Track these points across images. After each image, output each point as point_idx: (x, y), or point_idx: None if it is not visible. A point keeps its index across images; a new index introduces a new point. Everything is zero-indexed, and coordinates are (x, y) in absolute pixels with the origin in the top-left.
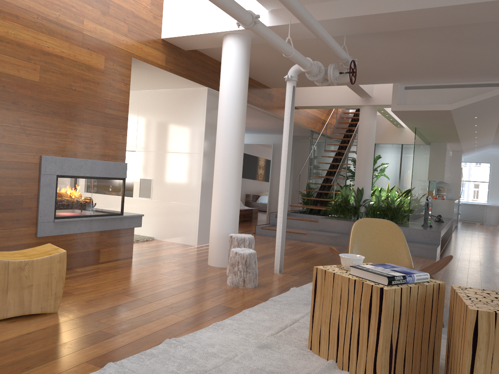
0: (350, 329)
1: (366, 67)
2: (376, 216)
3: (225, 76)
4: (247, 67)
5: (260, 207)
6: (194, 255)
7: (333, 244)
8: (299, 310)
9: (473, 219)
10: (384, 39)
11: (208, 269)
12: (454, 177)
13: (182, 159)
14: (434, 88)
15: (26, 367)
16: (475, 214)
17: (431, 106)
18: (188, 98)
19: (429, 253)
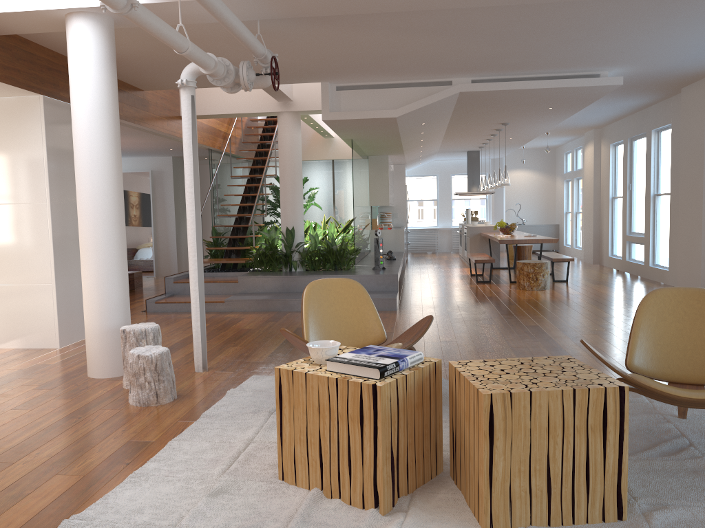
0: (337, 444)
1: (285, 62)
2: (315, 264)
3: (79, 82)
4: (113, 66)
5: (143, 267)
6: (60, 366)
7: (263, 310)
8: (249, 423)
9: (424, 248)
10: (312, 25)
11: (91, 384)
12: (399, 198)
13: (12, 215)
14: (374, 88)
15: None
16: (425, 241)
17: (372, 113)
18: (10, 113)
19: (388, 305)
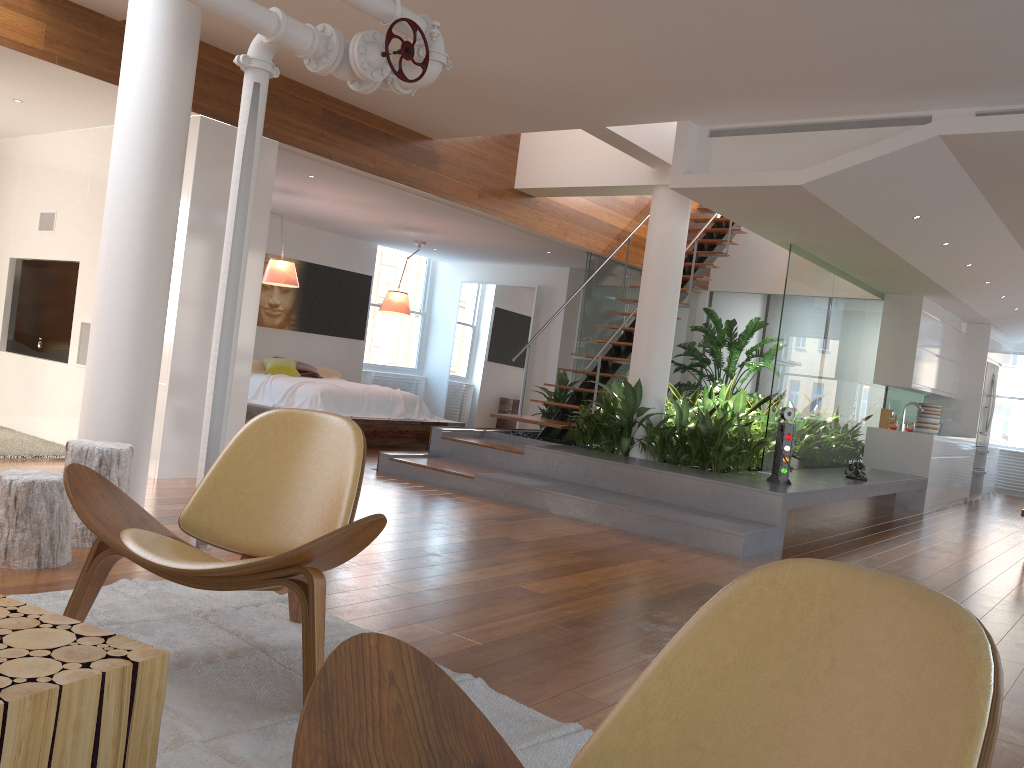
0: None
1: (567, 71)
2: (667, 451)
3: (124, 64)
4: (179, 43)
5: (503, 424)
6: None
7: (524, 505)
8: None
9: None
10: None
11: None
12: (970, 385)
13: None
14: (776, 133)
15: None
16: None
17: (756, 177)
18: None
19: (725, 543)
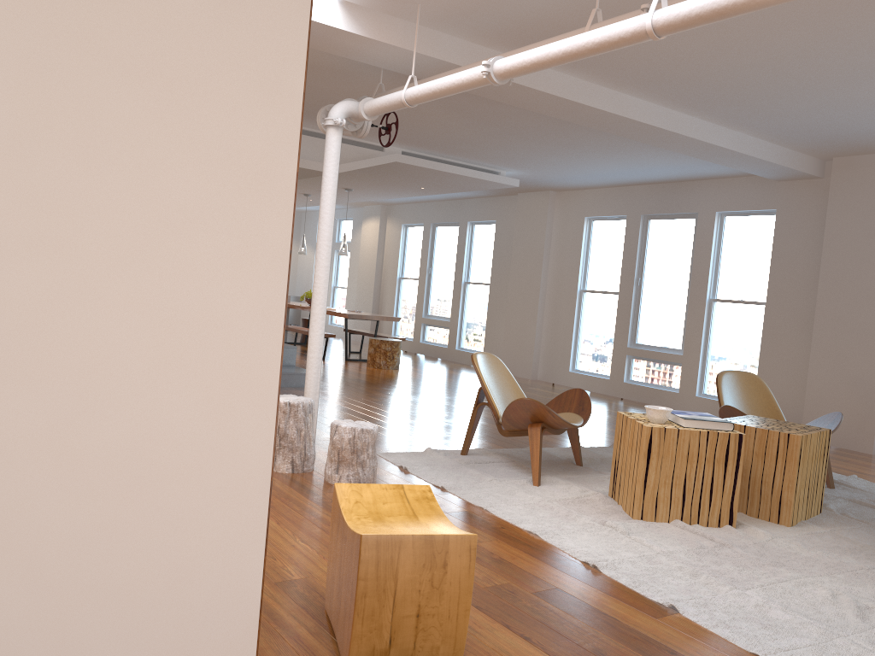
0: (701, 482)
1: None
2: None
3: None
4: None
5: None
6: None
7: None
8: (498, 489)
9: None
10: (397, 82)
11: None
12: None
13: None
14: (308, 135)
15: (673, 654)
16: None
17: (311, 164)
18: None
19: None
